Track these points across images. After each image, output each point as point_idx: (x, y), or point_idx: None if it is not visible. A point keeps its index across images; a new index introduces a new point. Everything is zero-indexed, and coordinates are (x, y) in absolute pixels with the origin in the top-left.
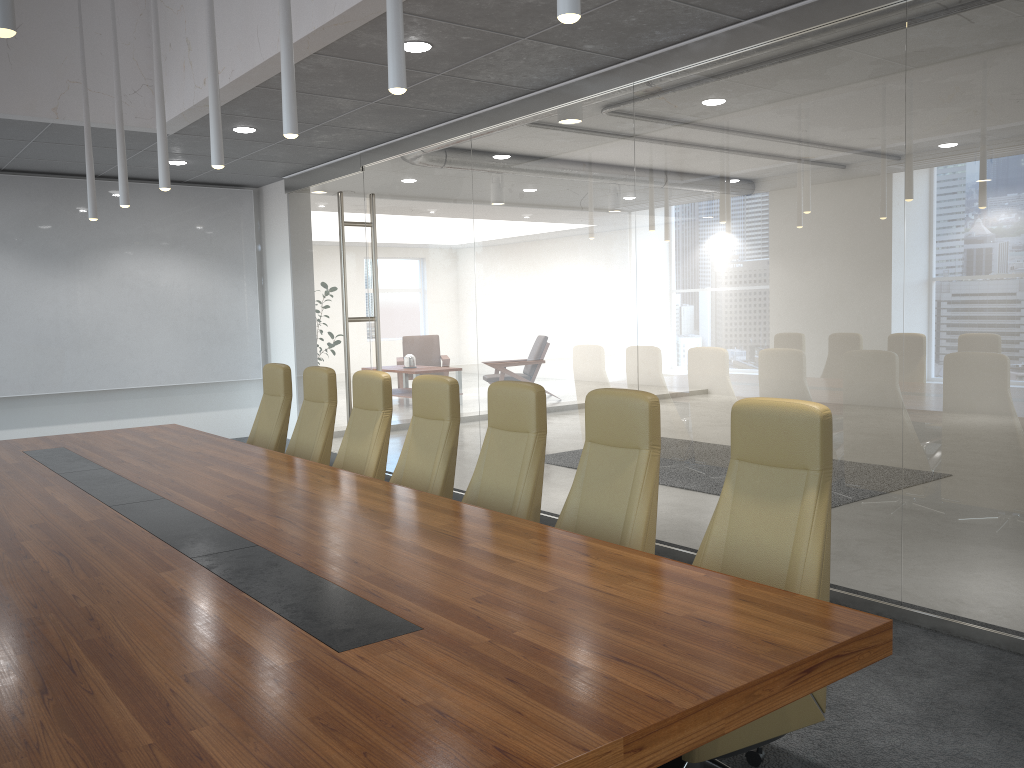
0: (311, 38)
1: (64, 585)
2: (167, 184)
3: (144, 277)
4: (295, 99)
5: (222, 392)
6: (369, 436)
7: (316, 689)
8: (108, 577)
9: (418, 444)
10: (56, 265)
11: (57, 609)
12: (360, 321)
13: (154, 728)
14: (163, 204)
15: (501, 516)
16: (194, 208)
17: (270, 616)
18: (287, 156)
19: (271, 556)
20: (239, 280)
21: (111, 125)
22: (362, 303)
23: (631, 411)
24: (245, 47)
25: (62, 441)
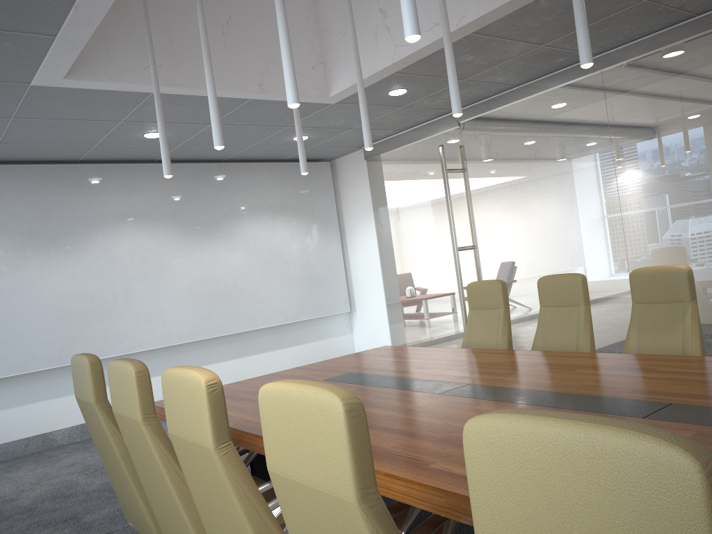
0: None
1: None
2: (461, 110)
3: (262, 237)
4: None
5: (320, 325)
6: (677, 328)
7: None
8: None
9: None
10: (201, 233)
11: None
12: (465, 250)
13: None
14: (270, 178)
15: None
16: (291, 180)
17: None
18: (393, 122)
19: None
20: (327, 234)
21: None
22: (466, 234)
23: None
24: None
25: (331, 368)
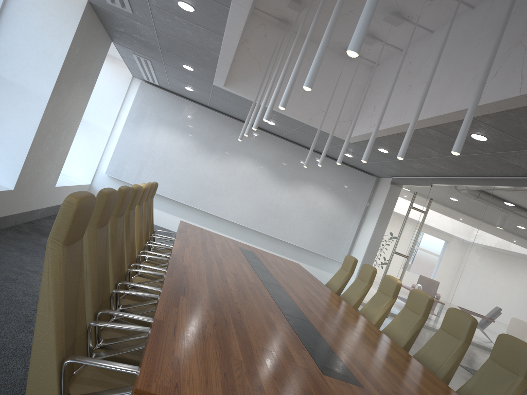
0: (428, 120)
1: (234, 297)
2: (340, 162)
3: (313, 198)
4: (408, 143)
5: (323, 261)
6: (379, 306)
7: (308, 380)
8: (250, 302)
9: (401, 320)
10: (282, 180)
11: (229, 303)
12: (400, 255)
13: (245, 356)
14: (335, 170)
15: (426, 369)
16: (347, 177)
17: (302, 347)
18: (397, 168)
19: (313, 328)
20: (352, 215)
21: (328, 131)
22: (404, 247)
23: (521, 353)
24: (397, 116)
25: (253, 249)
